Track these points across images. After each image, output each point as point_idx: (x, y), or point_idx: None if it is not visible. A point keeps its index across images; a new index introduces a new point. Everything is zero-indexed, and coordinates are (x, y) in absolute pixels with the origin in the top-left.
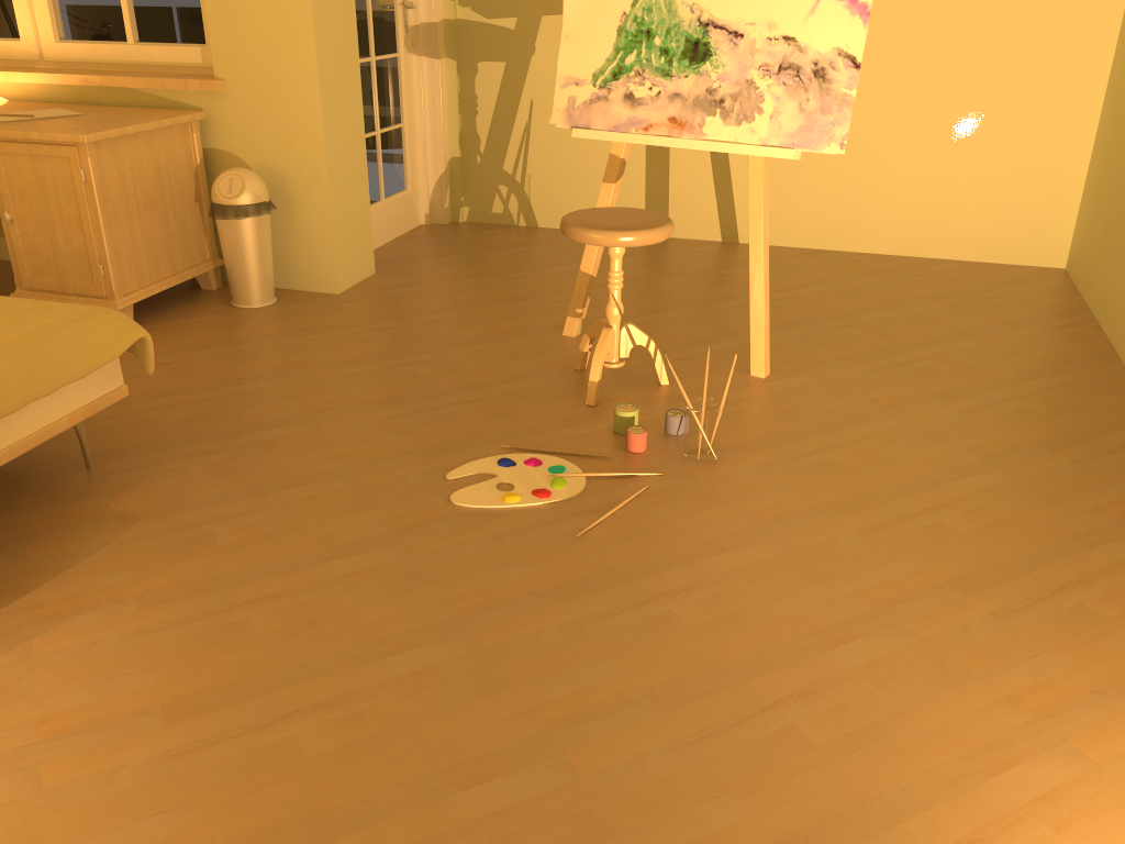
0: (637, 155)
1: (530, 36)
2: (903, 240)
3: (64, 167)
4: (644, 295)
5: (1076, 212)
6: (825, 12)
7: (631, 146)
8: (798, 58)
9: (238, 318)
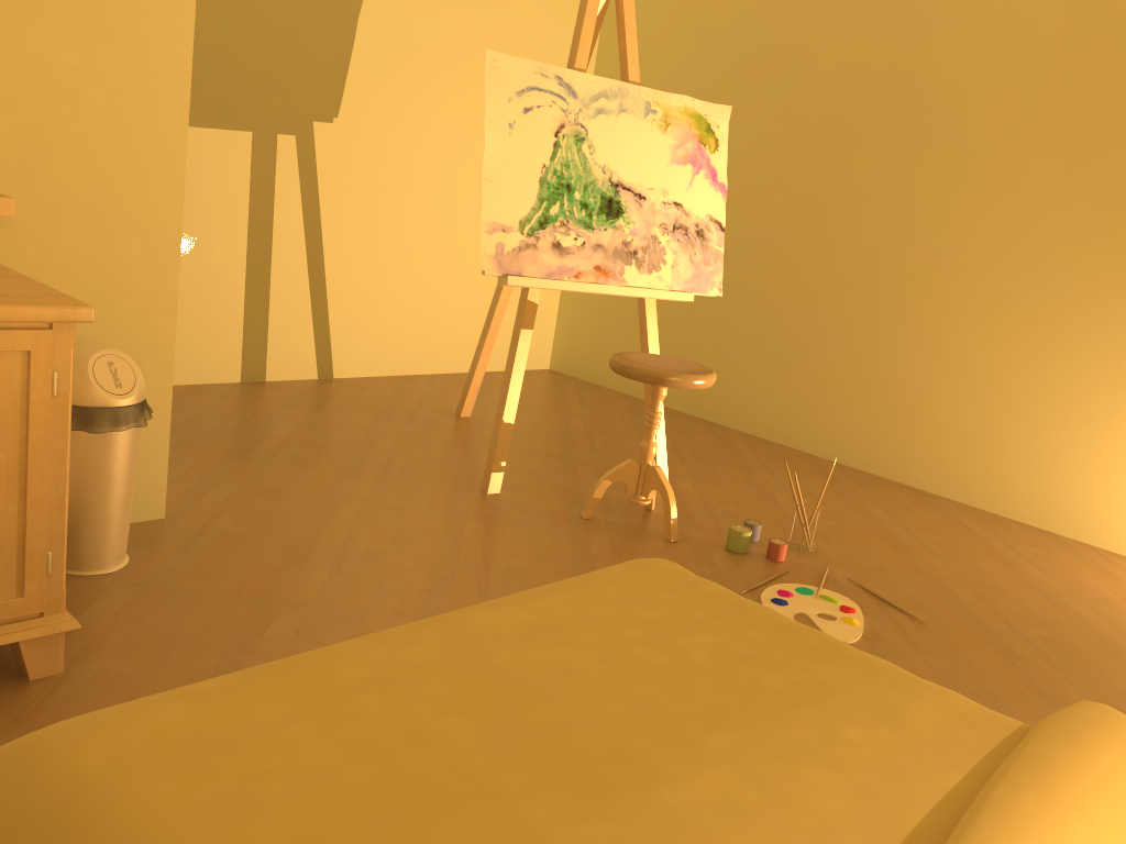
0: (236, 292)
1: None
2: (458, 359)
3: (5, 372)
4: (422, 441)
5: (554, 325)
6: (699, 186)
7: (229, 282)
8: (685, 220)
9: (153, 586)
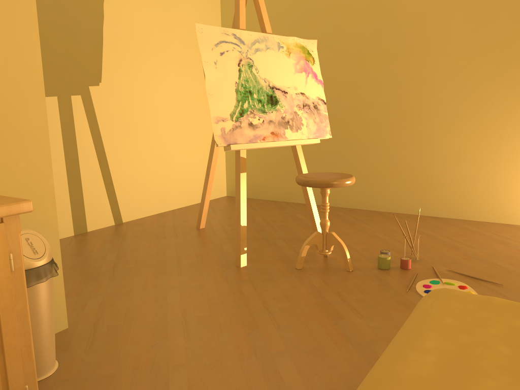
0: (63, 186)
1: None
2: (183, 199)
3: None
4: (189, 246)
5: (225, 173)
6: (310, 83)
7: (58, 181)
8: (307, 101)
9: (82, 378)
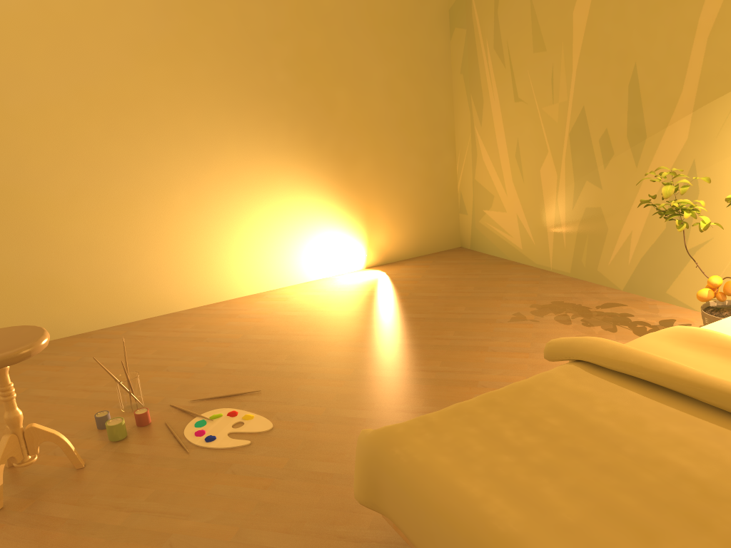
0: None
1: None
2: None
3: None
4: None
5: None
6: None
7: None
8: None
9: None
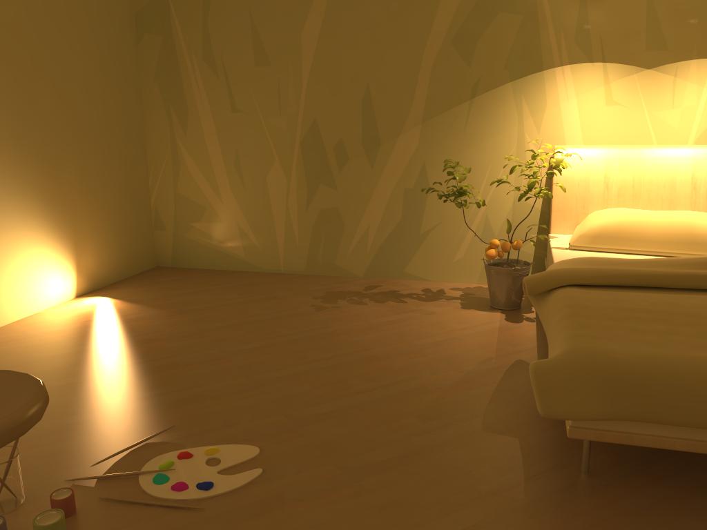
0: None
1: None
2: None
3: None
4: None
5: None
6: None
7: None
8: None
9: None
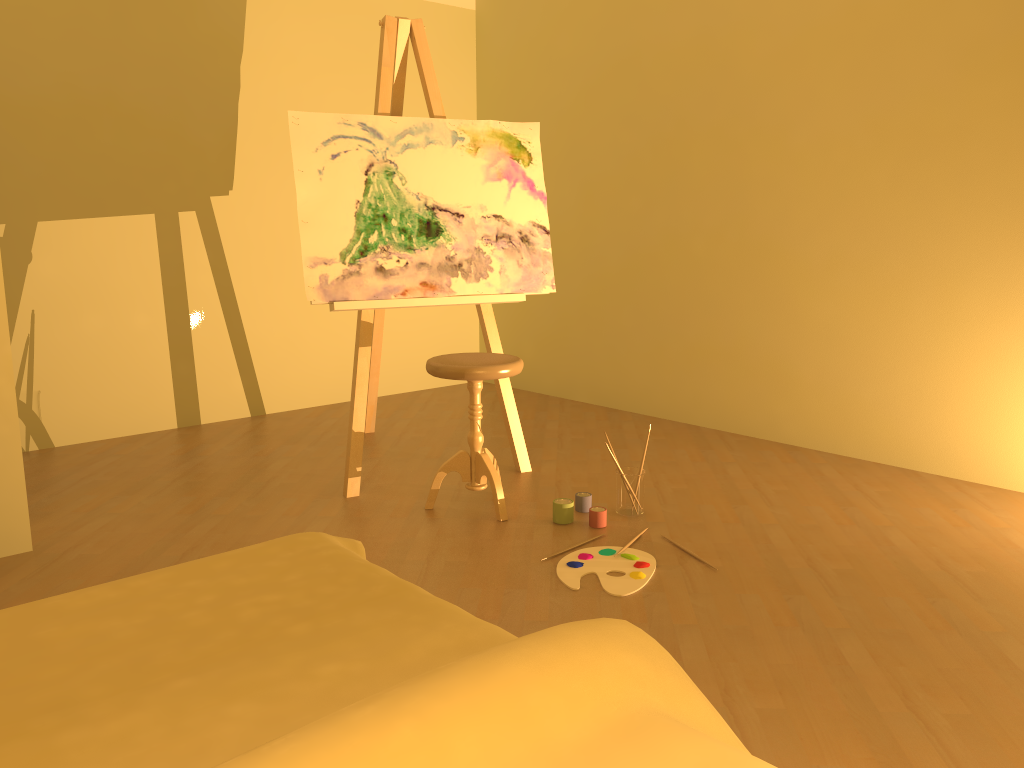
0: (161, 351)
1: (24, 243)
2: (386, 382)
3: None
4: (314, 458)
5: (478, 341)
6: (517, 197)
7: (153, 343)
8: (507, 230)
9: None
